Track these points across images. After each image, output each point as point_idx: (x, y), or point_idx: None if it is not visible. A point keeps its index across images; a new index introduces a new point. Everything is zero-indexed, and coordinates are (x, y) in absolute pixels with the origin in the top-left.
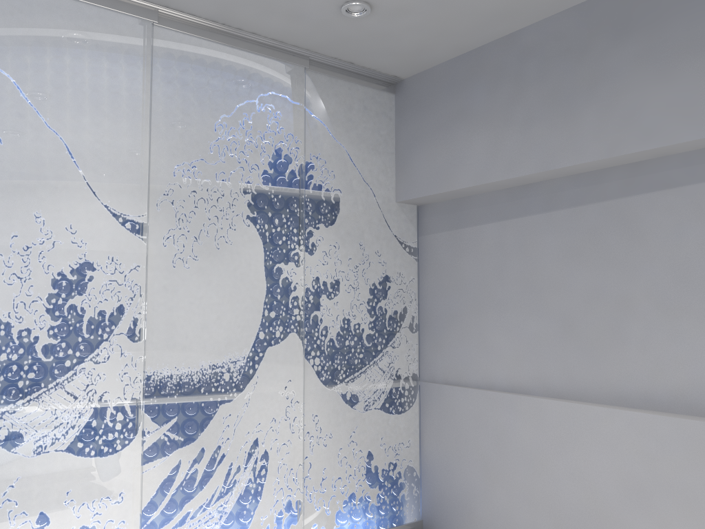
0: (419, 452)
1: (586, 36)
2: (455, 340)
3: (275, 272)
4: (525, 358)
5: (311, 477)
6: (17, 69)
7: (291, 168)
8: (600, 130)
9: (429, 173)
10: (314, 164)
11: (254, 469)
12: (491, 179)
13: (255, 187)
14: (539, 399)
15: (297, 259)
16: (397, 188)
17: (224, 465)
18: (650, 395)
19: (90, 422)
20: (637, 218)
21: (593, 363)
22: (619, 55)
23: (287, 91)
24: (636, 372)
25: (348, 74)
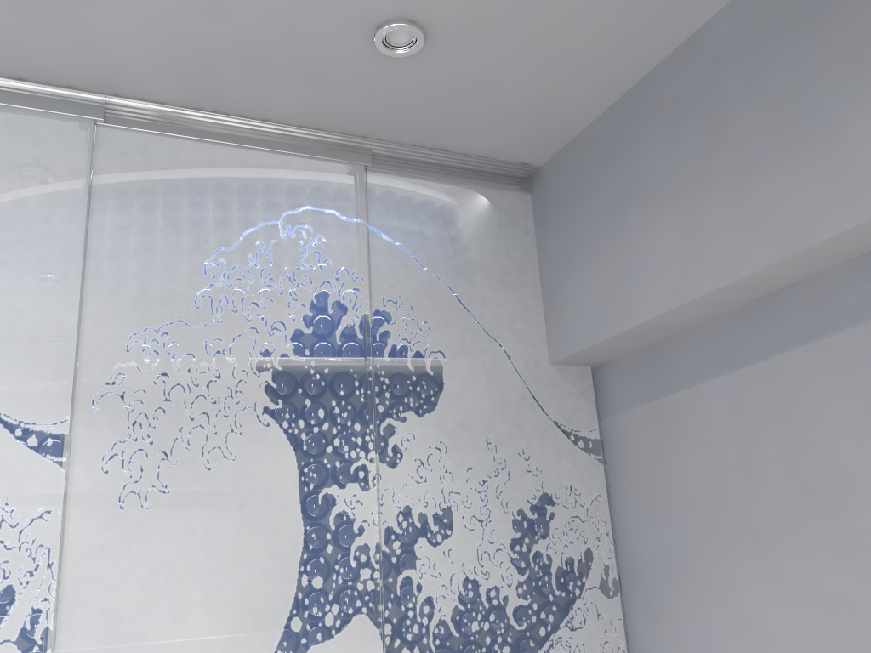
0: None
1: None
2: (686, 610)
3: (321, 503)
4: (830, 650)
5: None
6: None
7: (346, 322)
8: None
9: (594, 305)
10: (392, 314)
11: None
12: (695, 292)
13: (279, 358)
14: None
15: (362, 476)
16: (549, 340)
17: None
18: None
19: None
20: None
21: None
22: None
23: (334, 202)
24: None
25: (444, 170)
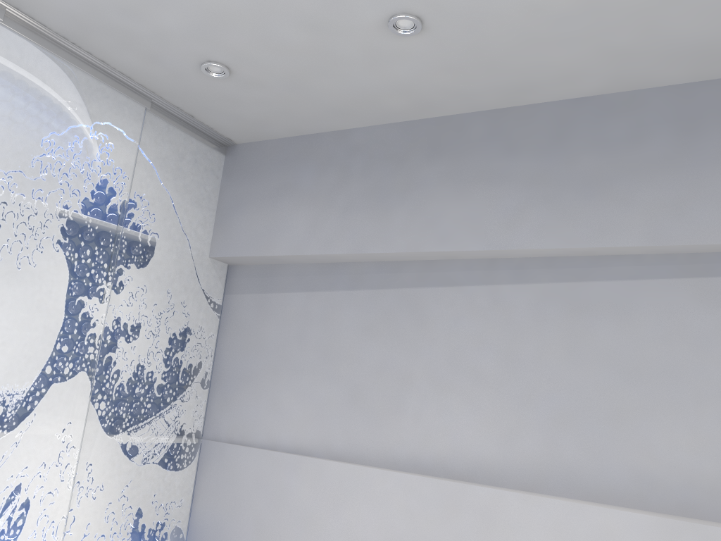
0: (190, 512)
1: (405, 149)
2: (246, 400)
3: (77, 304)
4: (313, 421)
5: (72, 533)
6: None
7: (114, 202)
8: (407, 228)
9: (249, 236)
10: (137, 204)
11: (10, 519)
12: (307, 252)
13: (73, 212)
14: (321, 460)
15: (102, 295)
16: (213, 244)
17: None
18: (417, 459)
19: None
20: (425, 306)
21: (373, 429)
22: (430, 171)
23: (124, 125)
24: (408, 439)
25: (186, 126)
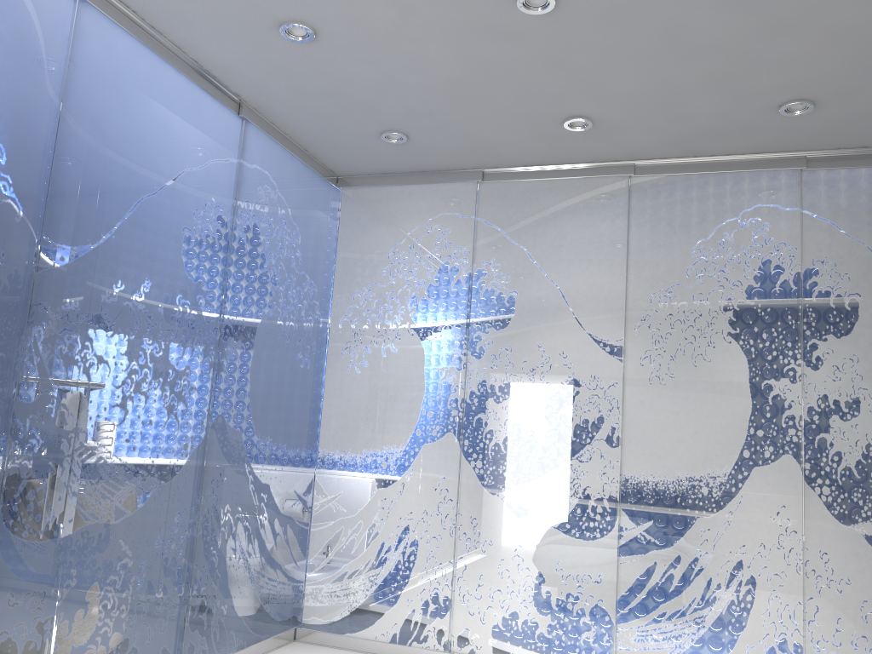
0: None
1: None
2: None
3: (762, 389)
4: None
5: (818, 623)
6: (527, 241)
7: (783, 278)
8: None
9: None
10: (818, 270)
11: (737, 591)
12: None
13: (737, 303)
14: None
15: (791, 374)
16: None
17: (701, 578)
18: None
19: (575, 509)
20: None
21: None
22: None
23: (776, 199)
24: None
25: (869, 159)
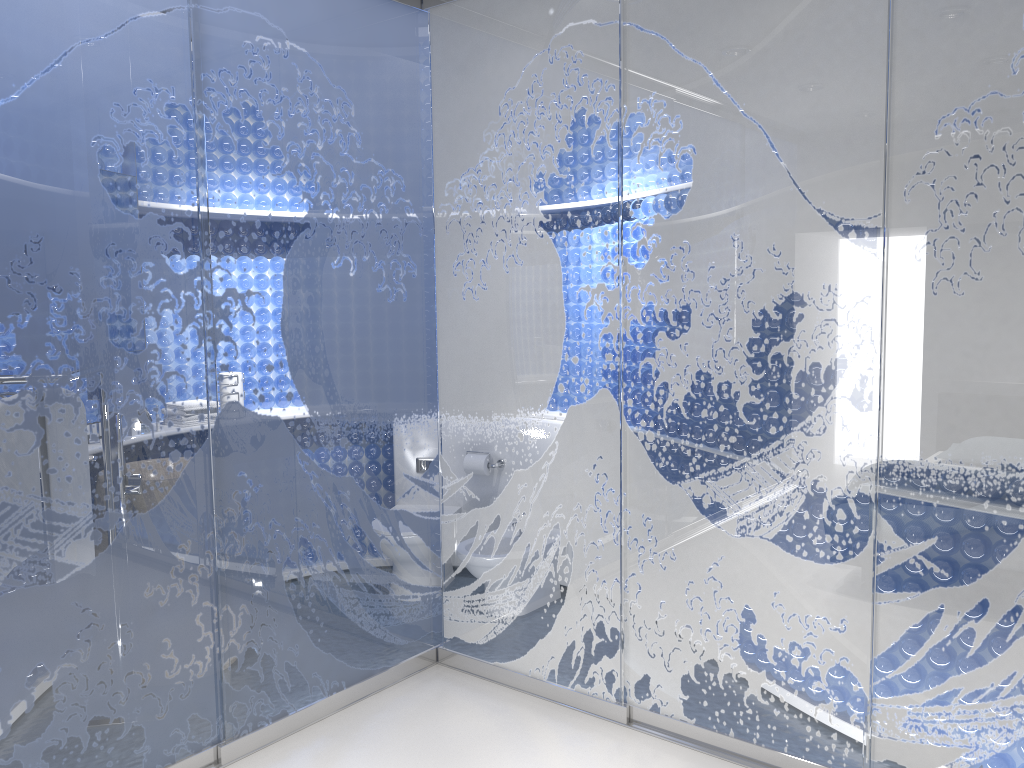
0: None
1: None
2: None
3: None
4: None
5: None
6: (707, 51)
7: None
8: None
9: None
10: None
11: None
12: None
13: None
14: None
15: None
16: None
17: None
18: None
19: (800, 513)
20: None
21: None
22: None
23: None
24: None
25: None
